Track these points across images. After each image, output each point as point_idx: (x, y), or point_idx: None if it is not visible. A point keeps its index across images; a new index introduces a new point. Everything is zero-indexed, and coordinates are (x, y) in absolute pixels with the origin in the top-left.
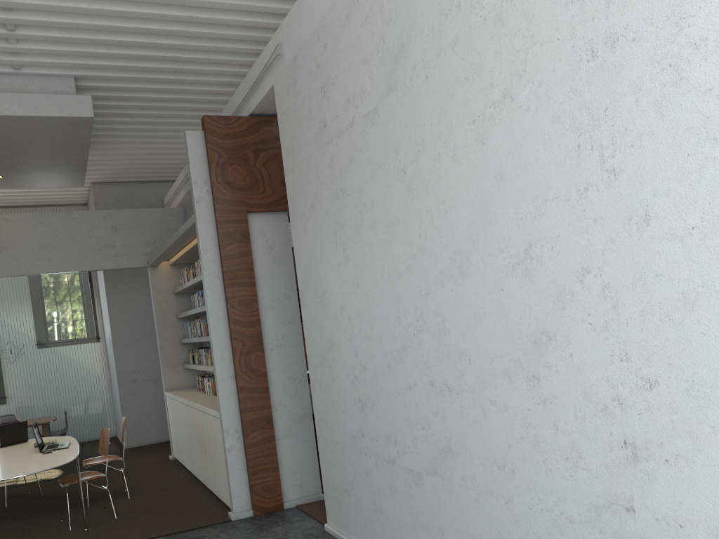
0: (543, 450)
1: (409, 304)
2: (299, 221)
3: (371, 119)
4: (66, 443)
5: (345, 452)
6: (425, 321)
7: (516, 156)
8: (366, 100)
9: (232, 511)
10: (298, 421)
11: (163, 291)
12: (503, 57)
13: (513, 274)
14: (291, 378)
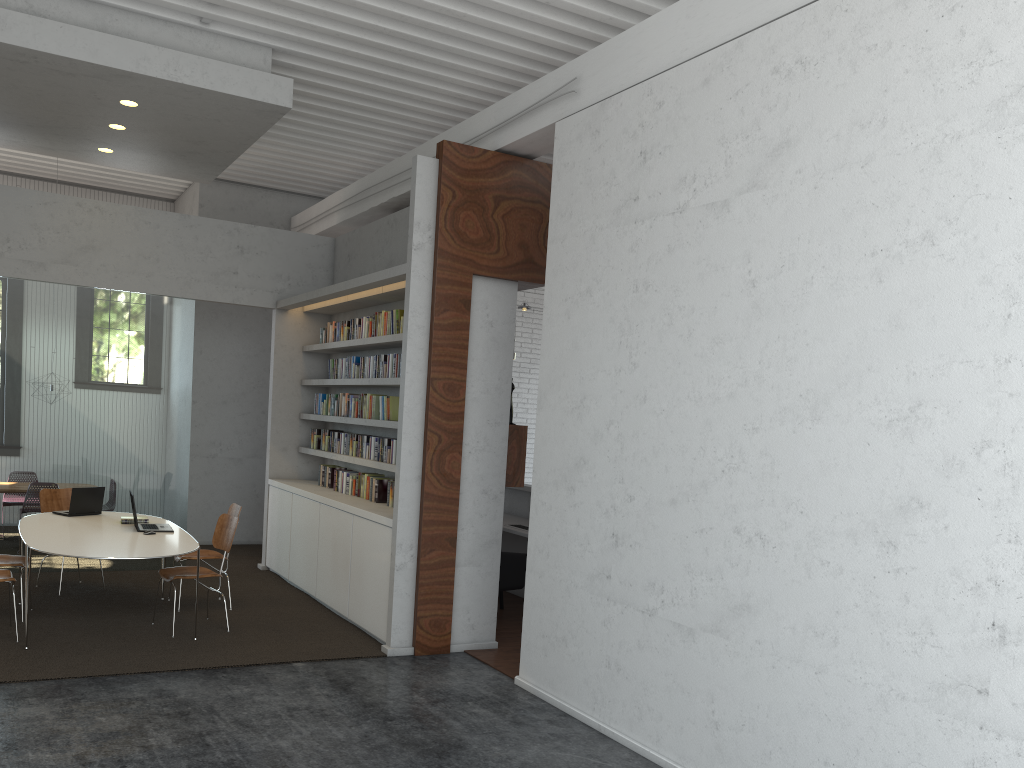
0: (882, 622)
1: (724, 436)
2: (560, 304)
3: (715, 211)
4: (165, 525)
5: (572, 593)
6: (745, 460)
7: (923, 306)
8: (713, 187)
9: (387, 644)
10: (483, 547)
11: (288, 345)
12: (932, 196)
13: (888, 429)
14: (485, 493)
